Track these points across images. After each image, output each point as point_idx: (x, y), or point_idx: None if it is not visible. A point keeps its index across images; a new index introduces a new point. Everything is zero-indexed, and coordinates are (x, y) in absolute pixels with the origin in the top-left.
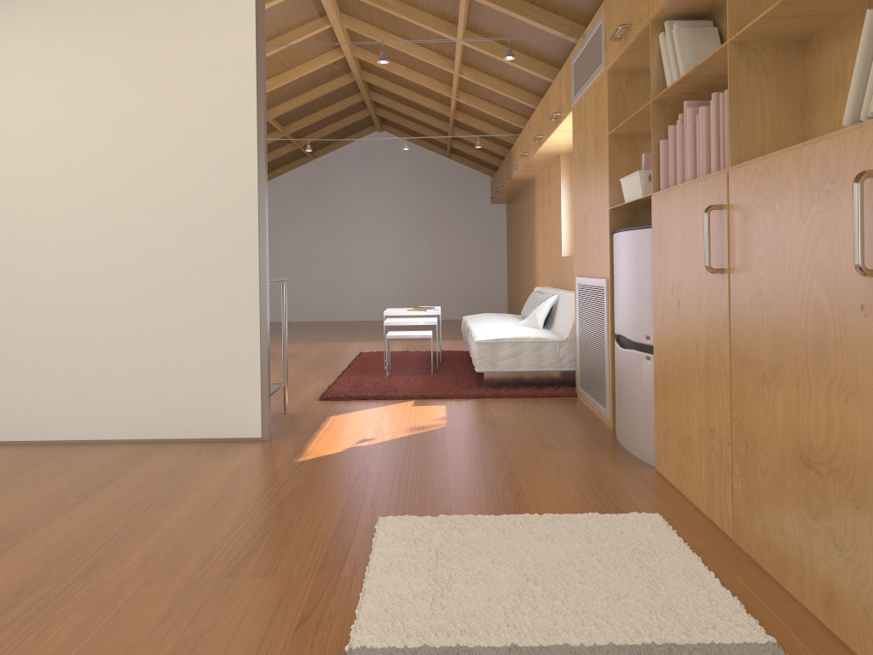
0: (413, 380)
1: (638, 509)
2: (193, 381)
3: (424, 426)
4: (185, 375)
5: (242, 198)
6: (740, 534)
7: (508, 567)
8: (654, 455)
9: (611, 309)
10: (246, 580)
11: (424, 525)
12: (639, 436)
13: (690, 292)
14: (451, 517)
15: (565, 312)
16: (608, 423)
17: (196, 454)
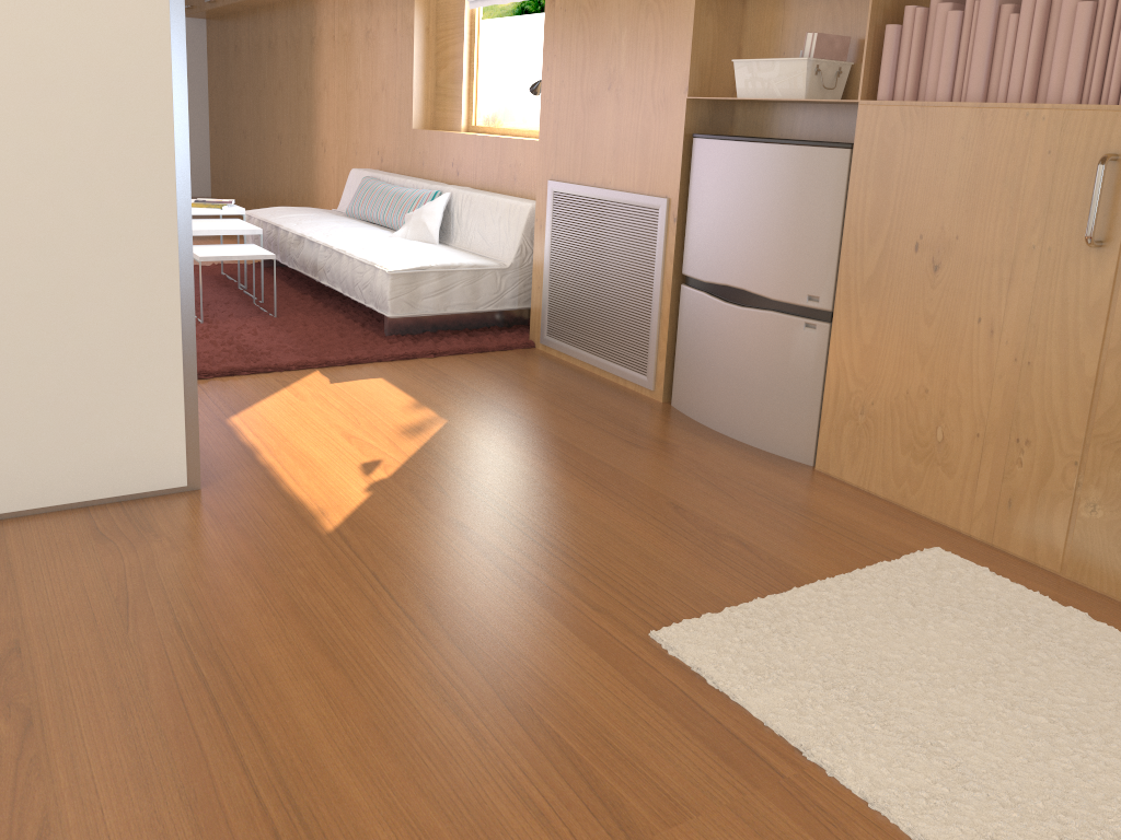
0: (263, 330)
1: (904, 543)
2: (41, 400)
3: (416, 425)
4: (23, 390)
5: (136, 27)
6: (1088, 571)
7: (954, 690)
8: (807, 450)
9: (676, 242)
10: (674, 837)
11: (736, 635)
12: (775, 424)
13: (983, 257)
14: (740, 609)
15: (487, 223)
16: (649, 394)
17: (103, 544)
